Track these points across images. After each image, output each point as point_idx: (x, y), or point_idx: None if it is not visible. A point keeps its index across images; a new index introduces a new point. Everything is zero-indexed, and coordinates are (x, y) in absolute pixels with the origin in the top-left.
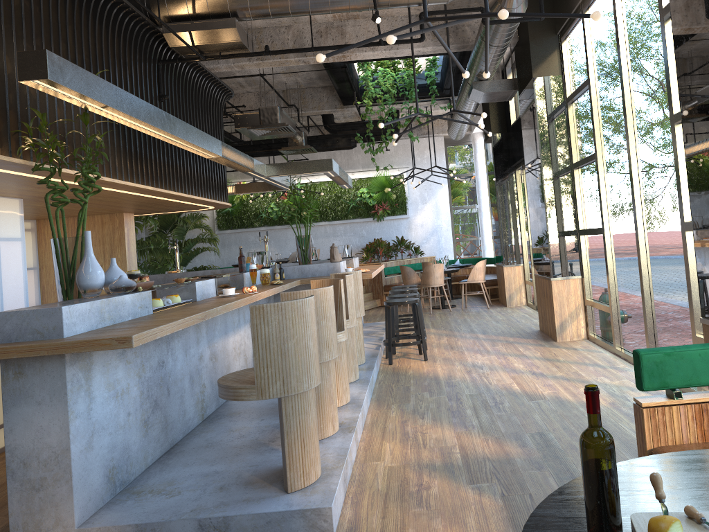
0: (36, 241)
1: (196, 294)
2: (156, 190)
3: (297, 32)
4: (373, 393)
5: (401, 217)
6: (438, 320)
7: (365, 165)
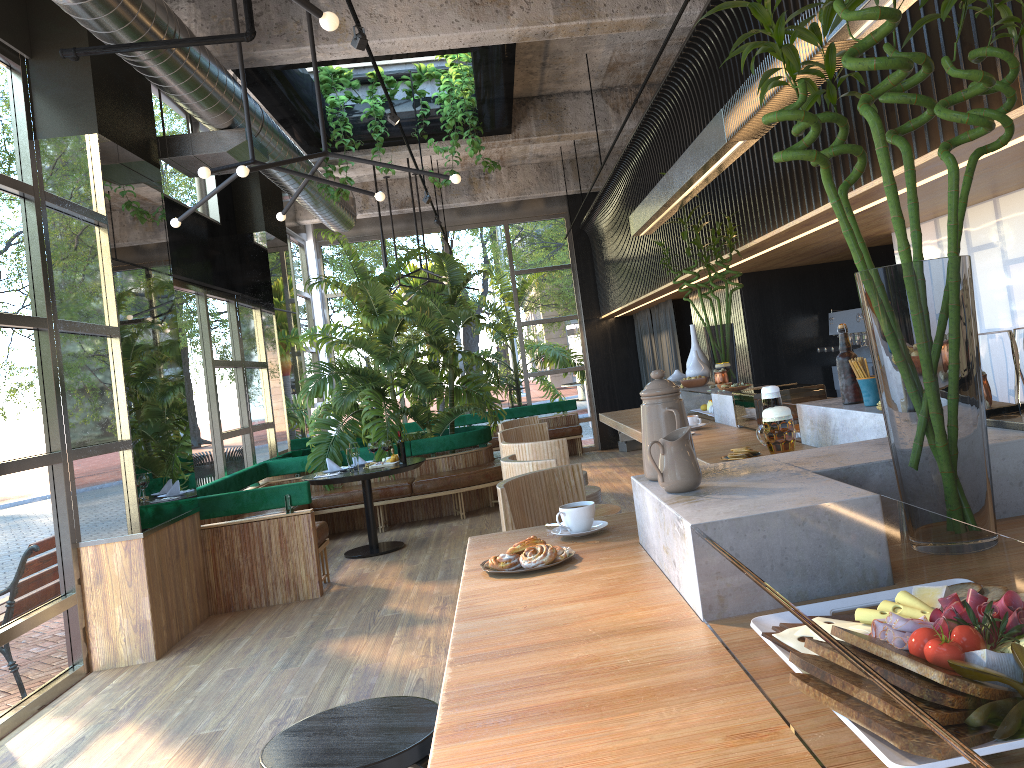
0: None
1: (714, 411)
2: None
3: None
4: None
5: None
6: None
7: None
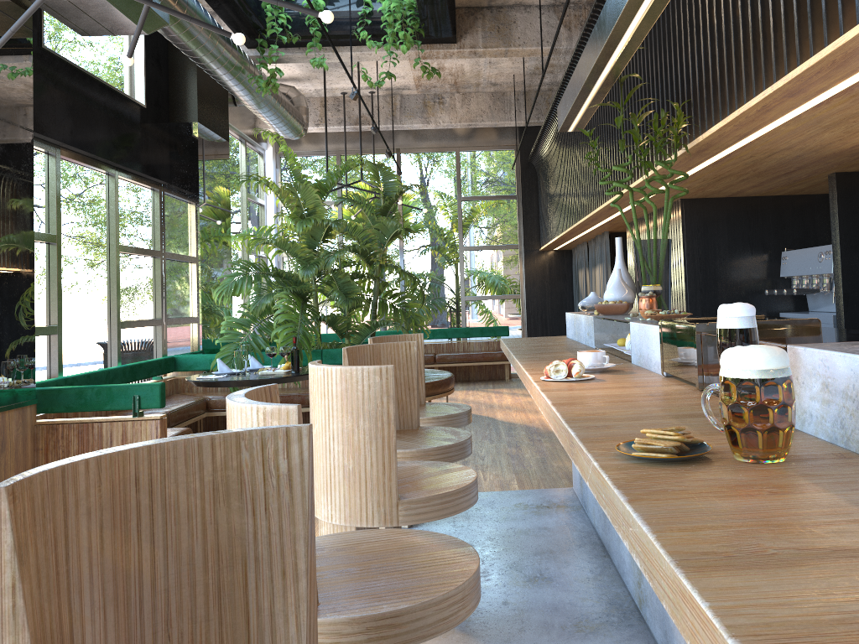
0: None
1: (631, 347)
2: None
3: None
4: None
5: None
6: None
7: None
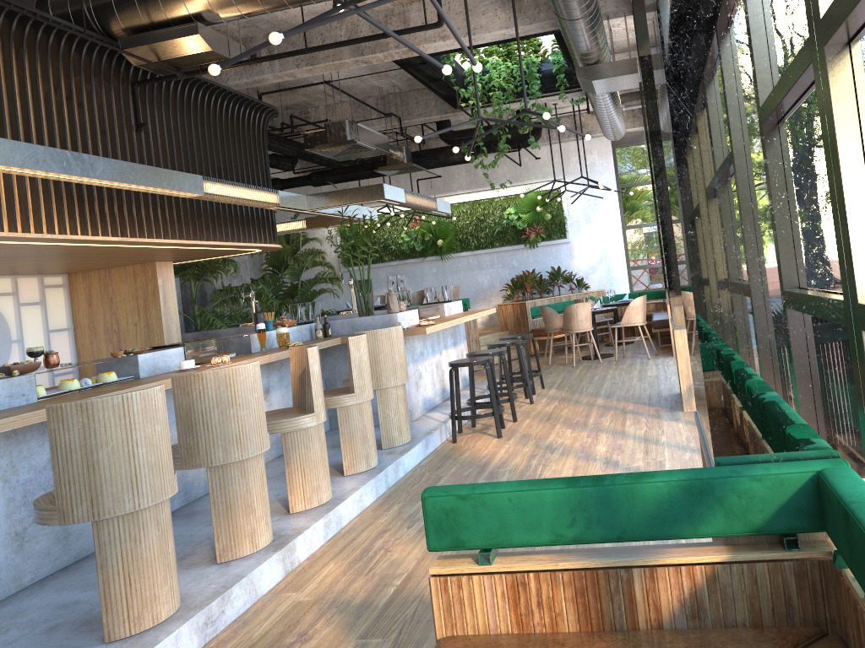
0: (68, 298)
1: (140, 369)
2: (127, 240)
3: (351, 25)
4: (394, 485)
5: (559, 241)
6: (573, 376)
7: (512, 178)
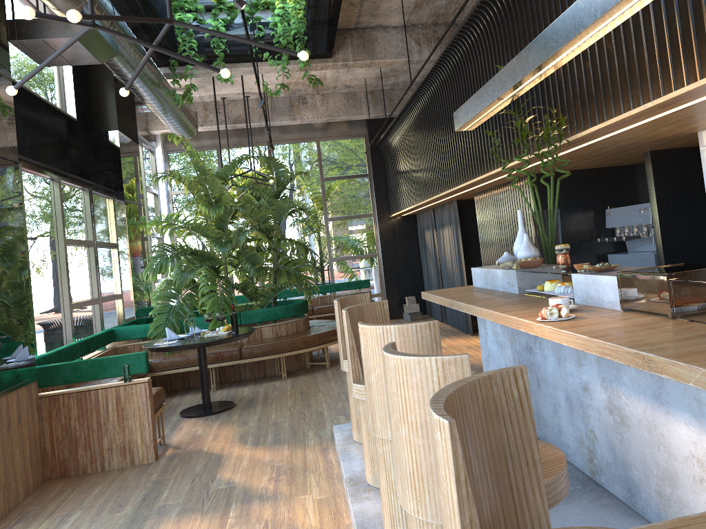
0: None
1: (574, 292)
2: None
3: None
4: None
5: None
6: None
7: None
